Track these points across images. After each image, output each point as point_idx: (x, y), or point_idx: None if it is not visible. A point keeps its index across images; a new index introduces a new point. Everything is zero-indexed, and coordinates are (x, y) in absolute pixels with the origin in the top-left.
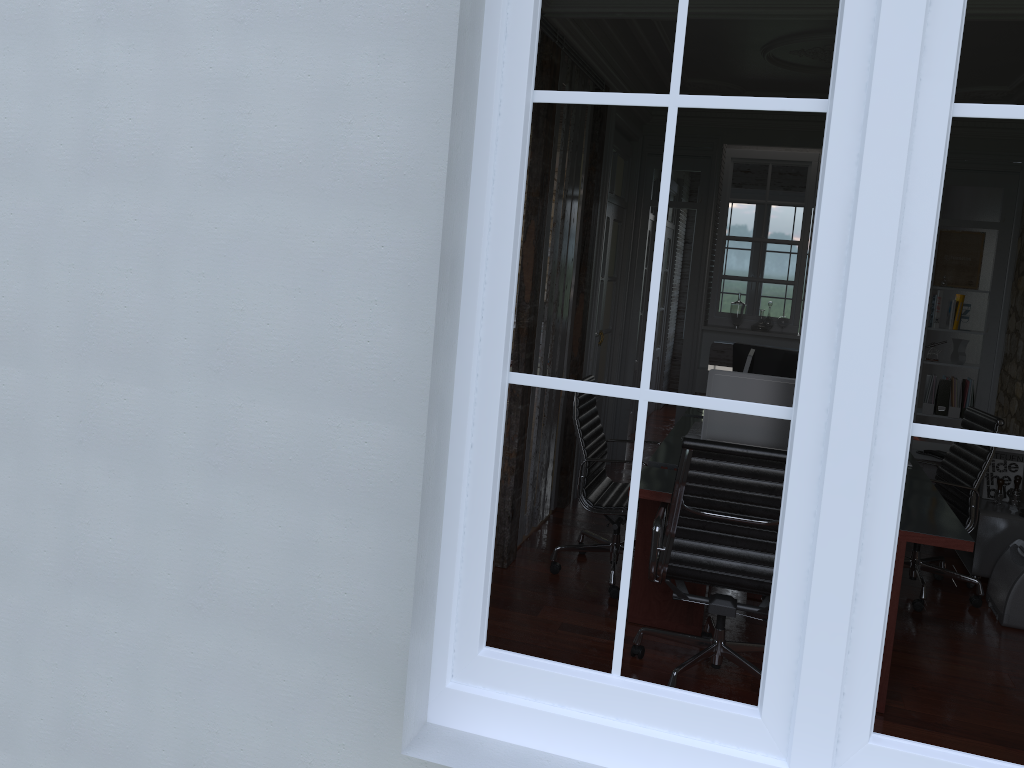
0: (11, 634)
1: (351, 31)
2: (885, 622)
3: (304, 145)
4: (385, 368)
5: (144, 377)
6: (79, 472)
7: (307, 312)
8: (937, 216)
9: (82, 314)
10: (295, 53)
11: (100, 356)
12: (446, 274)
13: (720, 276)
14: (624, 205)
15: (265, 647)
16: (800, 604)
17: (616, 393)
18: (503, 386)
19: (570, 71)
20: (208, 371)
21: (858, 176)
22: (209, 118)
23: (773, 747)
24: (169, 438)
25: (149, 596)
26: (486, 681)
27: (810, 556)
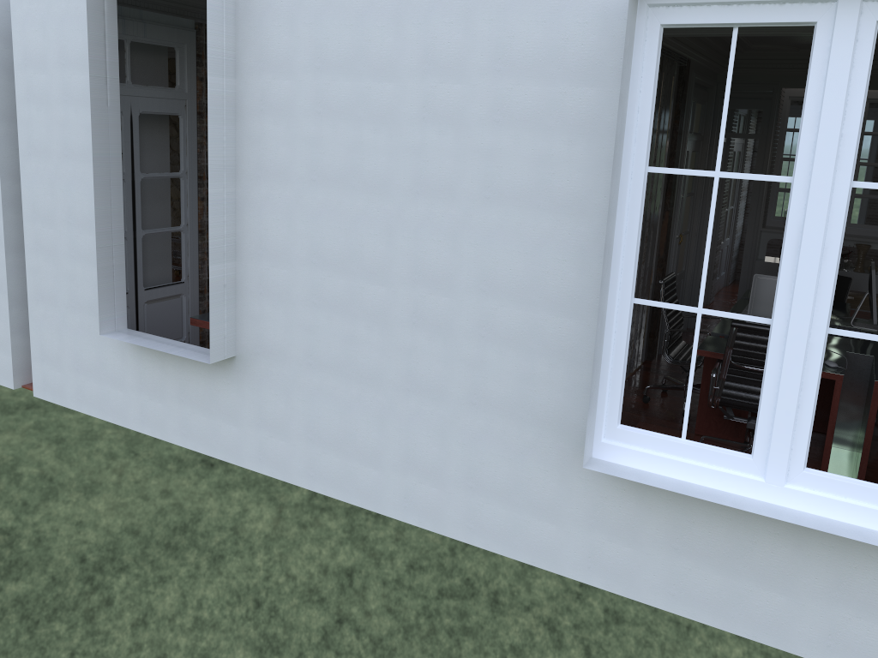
0: (378, 414)
1: (554, 128)
2: (813, 417)
3: (529, 183)
4: (570, 292)
5: (446, 293)
6: (413, 337)
7: (530, 264)
8: (842, 233)
9: (414, 261)
10: (525, 138)
11: (424, 282)
12: (606, 255)
13: (777, 189)
14: (700, 138)
15: (507, 423)
16: (772, 408)
17: (686, 309)
18: (631, 304)
19: (661, 60)
20: (479, 291)
21: (804, 214)
22: (480, 168)
23: (757, 472)
24: (459, 322)
25: (448, 397)
26: (620, 439)
27: (777, 387)
